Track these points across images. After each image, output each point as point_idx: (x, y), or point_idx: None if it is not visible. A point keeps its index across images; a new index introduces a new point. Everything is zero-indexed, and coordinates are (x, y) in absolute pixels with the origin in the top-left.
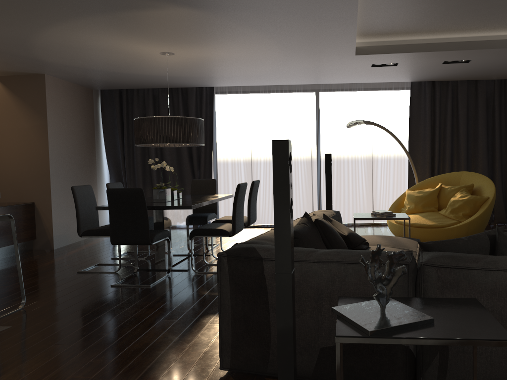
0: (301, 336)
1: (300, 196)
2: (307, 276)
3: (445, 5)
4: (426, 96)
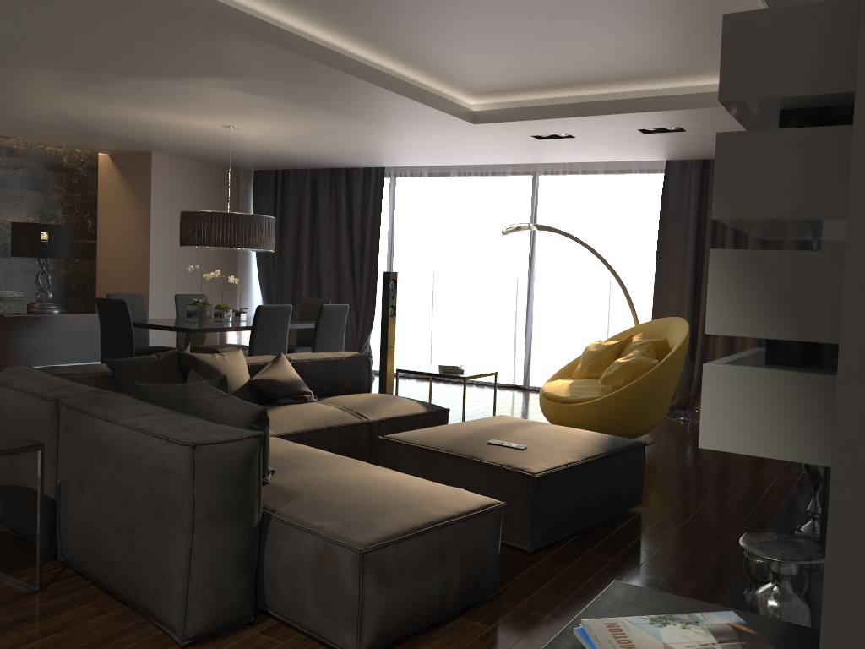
0: None
1: (498, 338)
2: (5, 404)
3: (504, 50)
4: (691, 185)
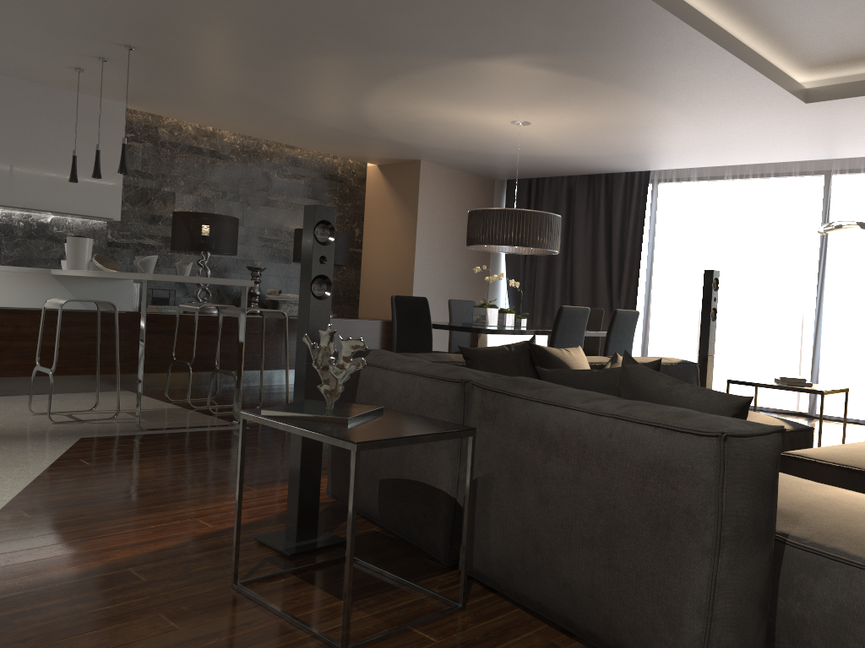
0: (368, 461)
1: (778, 358)
2: (385, 387)
3: None
4: None
